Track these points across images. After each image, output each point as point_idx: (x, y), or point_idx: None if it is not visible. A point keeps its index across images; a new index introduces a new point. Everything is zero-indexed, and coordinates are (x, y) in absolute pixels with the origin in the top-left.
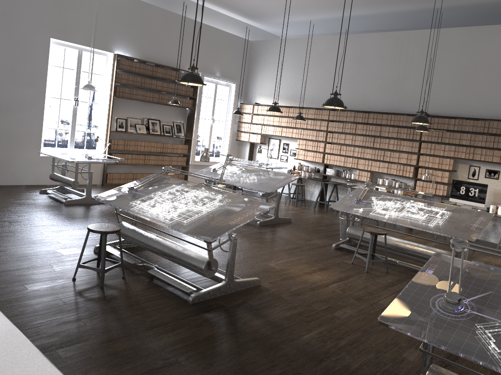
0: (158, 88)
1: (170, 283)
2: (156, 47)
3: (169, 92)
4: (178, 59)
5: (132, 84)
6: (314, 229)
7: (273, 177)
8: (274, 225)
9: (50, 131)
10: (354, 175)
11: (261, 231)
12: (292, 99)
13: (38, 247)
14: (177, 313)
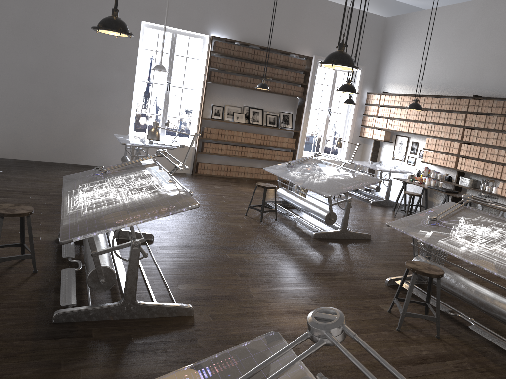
0: (260, 73)
1: (60, 290)
2: (259, 27)
3: (273, 78)
4: (286, 41)
5: (230, 68)
6: (394, 253)
7: (347, 179)
8: (336, 240)
9: (174, 120)
10: (497, 188)
11: (307, 245)
12: (427, 86)
13: (11, 225)
14: (14, 331)
